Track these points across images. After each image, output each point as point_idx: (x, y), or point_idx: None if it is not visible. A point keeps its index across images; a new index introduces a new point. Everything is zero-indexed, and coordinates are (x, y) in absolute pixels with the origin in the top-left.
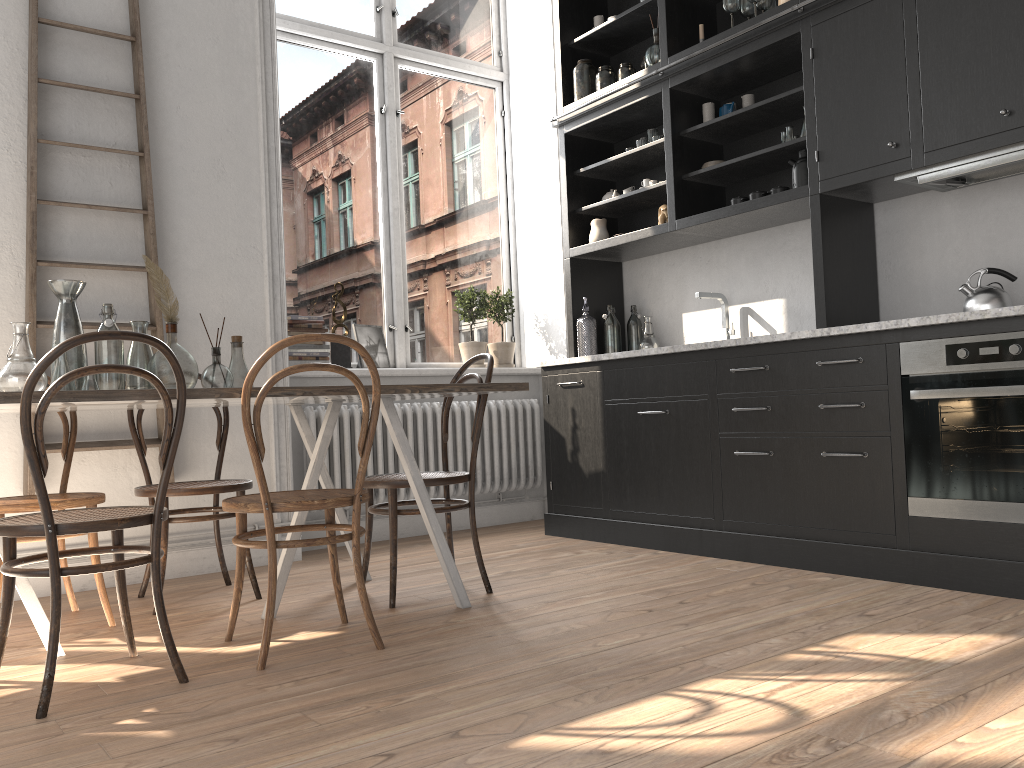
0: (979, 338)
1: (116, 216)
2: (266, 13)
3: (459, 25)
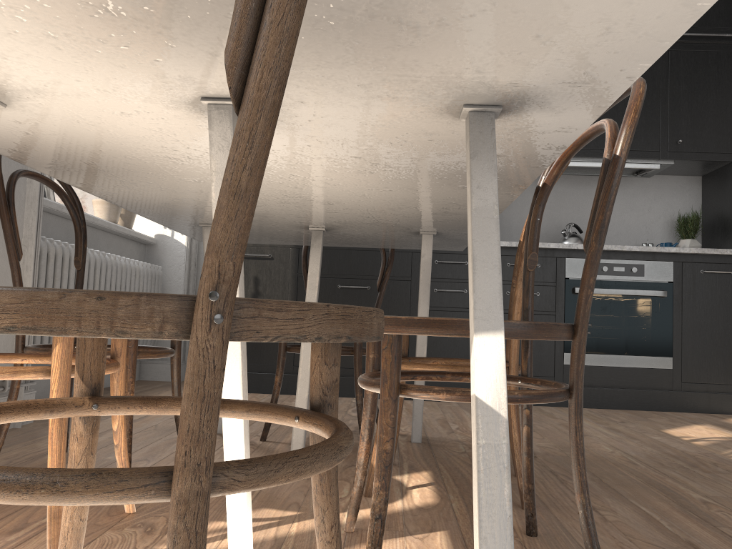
0: (614, 261)
1: None
2: None
3: None
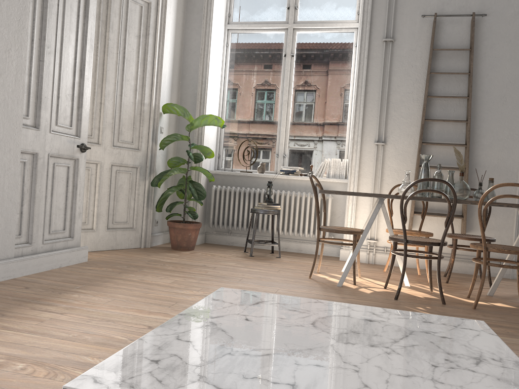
0: None
1: (454, 123)
2: None
3: None
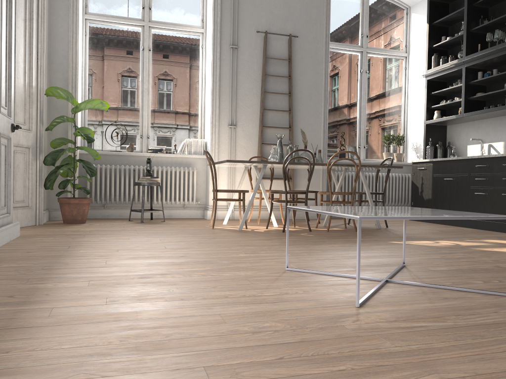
0: None
1: (281, 112)
2: (326, 46)
3: (391, 37)
